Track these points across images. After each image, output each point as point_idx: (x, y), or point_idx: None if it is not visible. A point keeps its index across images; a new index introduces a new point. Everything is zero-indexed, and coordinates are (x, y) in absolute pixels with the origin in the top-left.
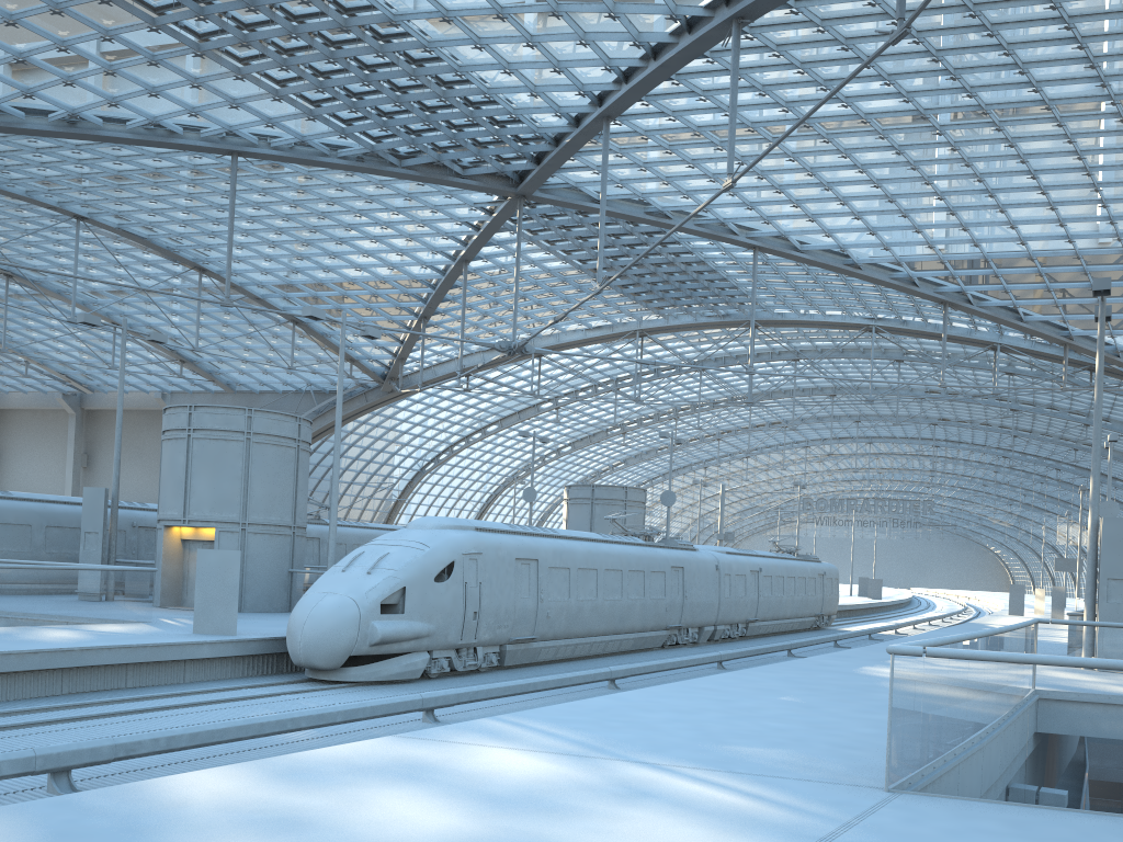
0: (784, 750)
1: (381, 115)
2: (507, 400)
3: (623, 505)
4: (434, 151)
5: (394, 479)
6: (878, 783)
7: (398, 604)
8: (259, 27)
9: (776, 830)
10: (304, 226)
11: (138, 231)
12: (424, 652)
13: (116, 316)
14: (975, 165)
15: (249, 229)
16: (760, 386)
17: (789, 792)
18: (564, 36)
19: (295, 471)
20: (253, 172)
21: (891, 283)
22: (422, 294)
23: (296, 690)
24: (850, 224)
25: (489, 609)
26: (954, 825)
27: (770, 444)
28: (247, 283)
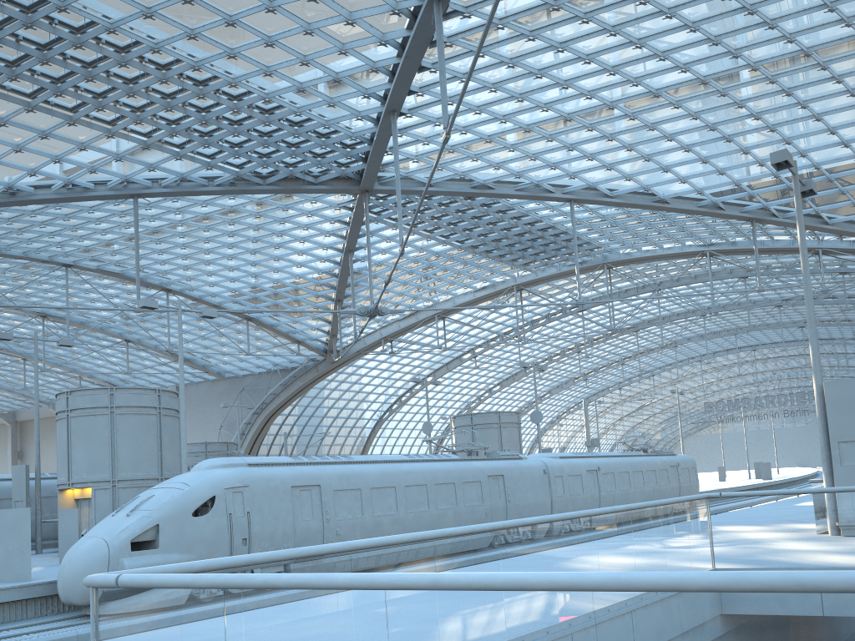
0: None
1: (233, 146)
2: (433, 356)
3: (498, 427)
4: (286, 168)
5: (359, 429)
6: None
7: (156, 540)
8: (110, 94)
9: None
10: (224, 244)
11: (113, 269)
12: None
13: (127, 334)
14: (732, 93)
15: (187, 254)
16: (640, 316)
17: None
18: (328, 50)
19: (158, 433)
20: (164, 209)
21: (698, 210)
22: (331, 283)
23: (47, 628)
24: (645, 166)
25: (262, 534)
26: None
27: (669, 362)
28: (204, 295)
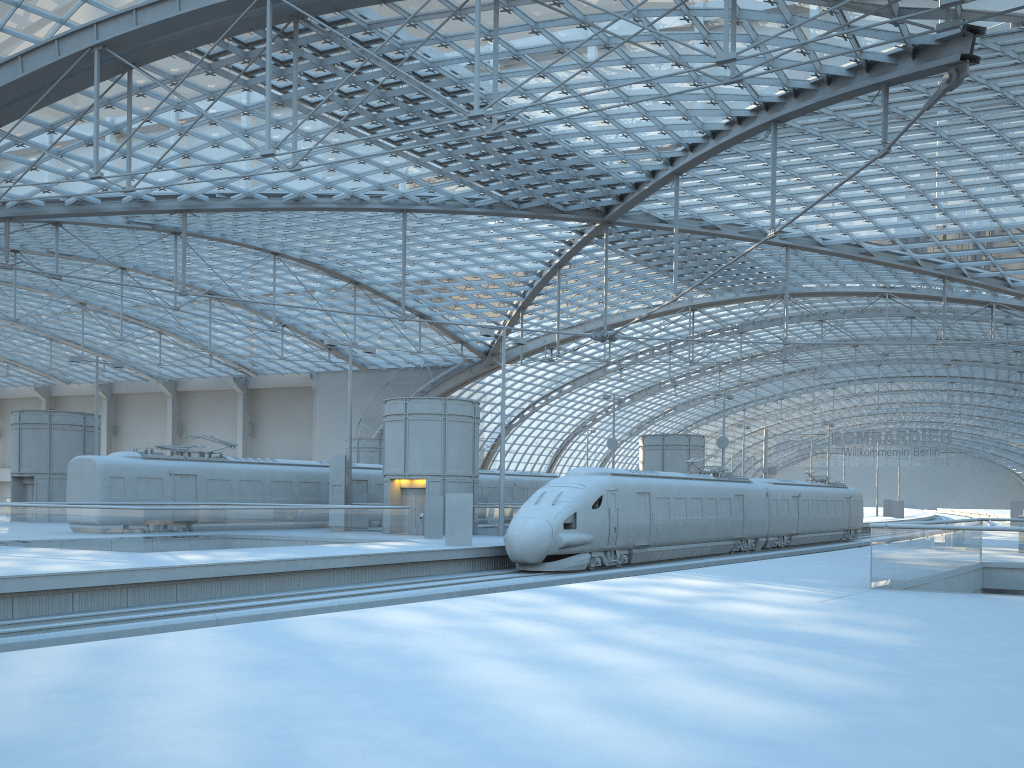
0: (822, 580)
1: (509, 178)
2: (579, 365)
3: (687, 449)
4: (544, 197)
5: (488, 433)
6: (867, 587)
7: (571, 523)
8: (435, 134)
9: (820, 595)
10: (438, 249)
11: (314, 259)
12: (587, 553)
13: (284, 318)
14: (959, 180)
15: (396, 254)
16: (791, 341)
17: (825, 588)
18: (649, 128)
19: (473, 439)
20: (410, 218)
21: (898, 265)
22: (522, 291)
23: (519, 575)
24: (862, 224)
25: (623, 525)
26: (897, 595)
27: (801, 387)
28: (387, 290)
